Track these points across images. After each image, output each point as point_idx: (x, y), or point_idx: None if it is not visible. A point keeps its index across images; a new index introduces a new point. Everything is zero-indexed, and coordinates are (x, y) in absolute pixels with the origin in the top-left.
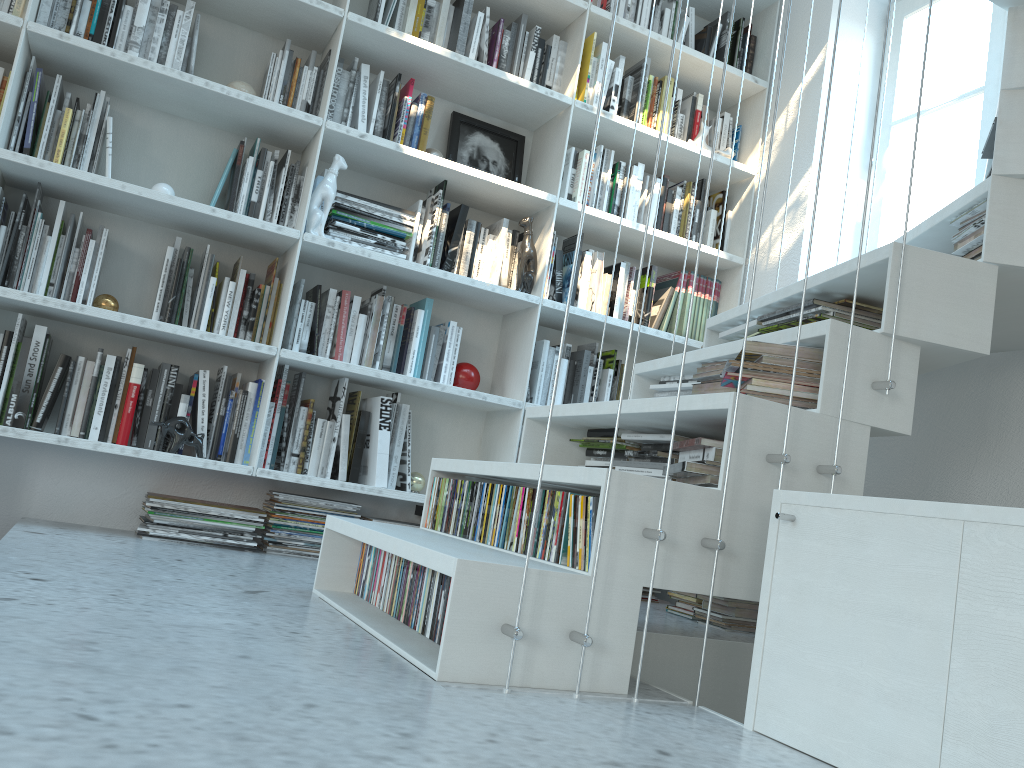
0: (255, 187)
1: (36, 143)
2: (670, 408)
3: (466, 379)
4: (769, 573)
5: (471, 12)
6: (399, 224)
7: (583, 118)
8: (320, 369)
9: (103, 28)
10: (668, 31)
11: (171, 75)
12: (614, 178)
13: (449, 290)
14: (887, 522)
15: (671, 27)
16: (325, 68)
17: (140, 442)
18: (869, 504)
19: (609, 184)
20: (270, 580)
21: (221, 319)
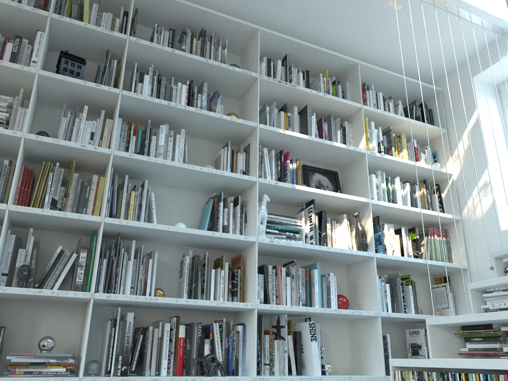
0: (225, 217)
1: (116, 211)
2: None
3: (343, 303)
4: None
5: (311, 116)
6: (295, 225)
7: (369, 158)
8: (273, 311)
9: (143, 148)
10: (392, 112)
11: (184, 166)
12: (387, 185)
13: (325, 256)
14: None
15: (393, 110)
16: (248, 152)
17: (186, 372)
18: None
19: (386, 189)
20: None
21: (219, 292)
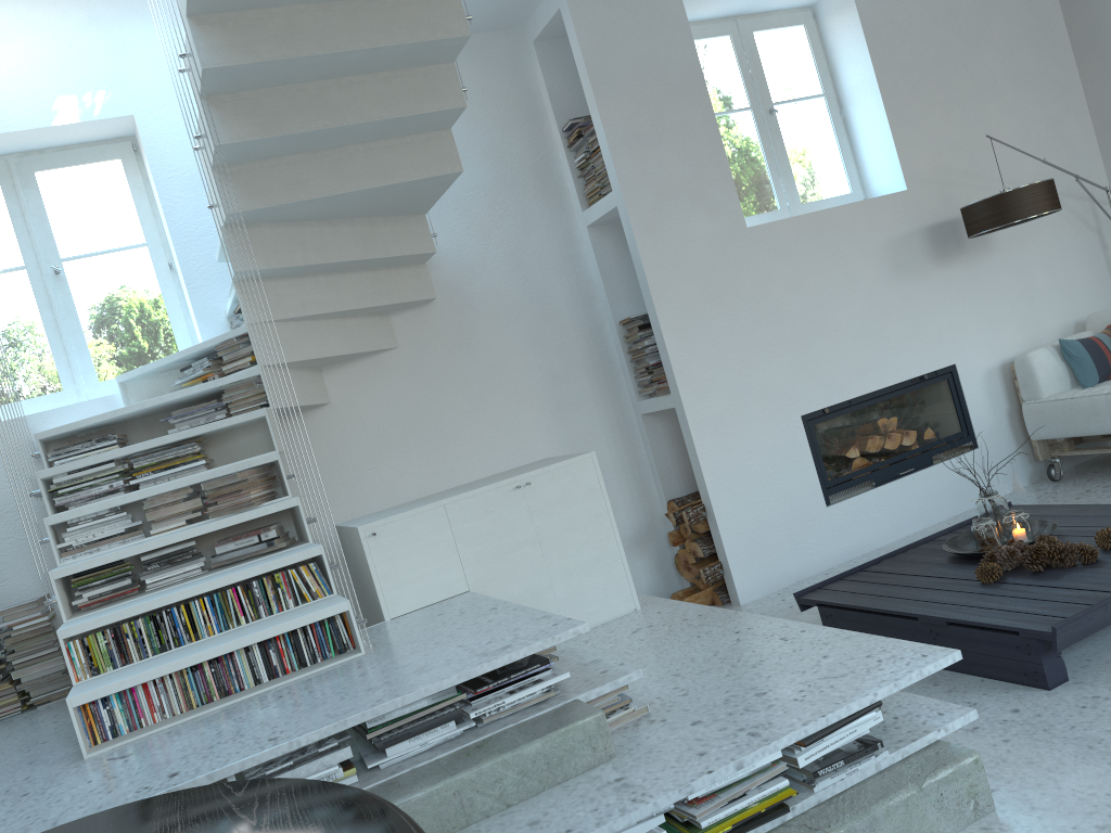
0: None
1: None
2: (249, 518)
3: None
4: (371, 559)
5: None
6: None
7: None
8: None
9: None
10: None
11: None
12: None
13: None
14: (417, 517)
15: None
16: None
17: None
18: (407, 514)
19: None
20: (33, 784)
21: None
